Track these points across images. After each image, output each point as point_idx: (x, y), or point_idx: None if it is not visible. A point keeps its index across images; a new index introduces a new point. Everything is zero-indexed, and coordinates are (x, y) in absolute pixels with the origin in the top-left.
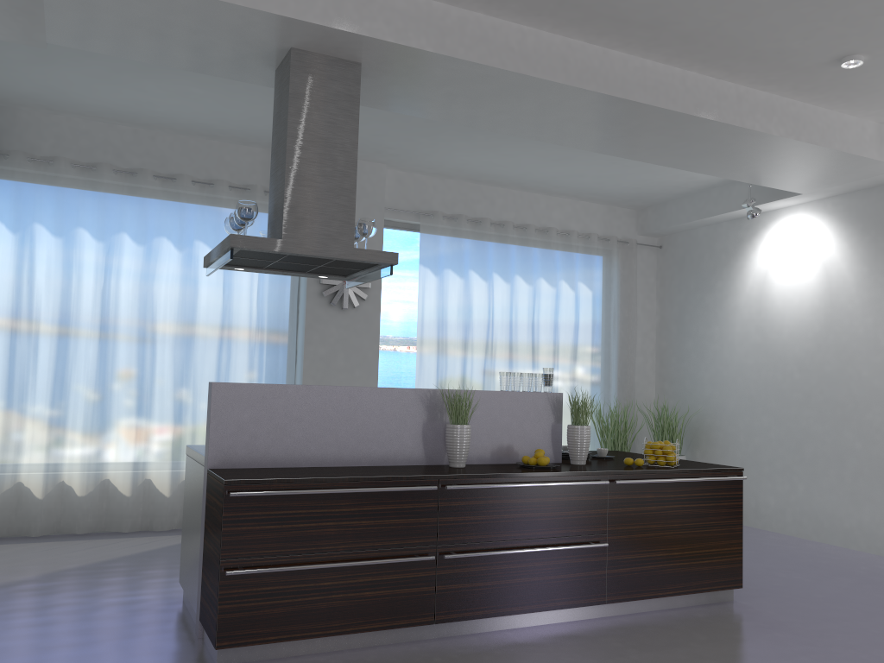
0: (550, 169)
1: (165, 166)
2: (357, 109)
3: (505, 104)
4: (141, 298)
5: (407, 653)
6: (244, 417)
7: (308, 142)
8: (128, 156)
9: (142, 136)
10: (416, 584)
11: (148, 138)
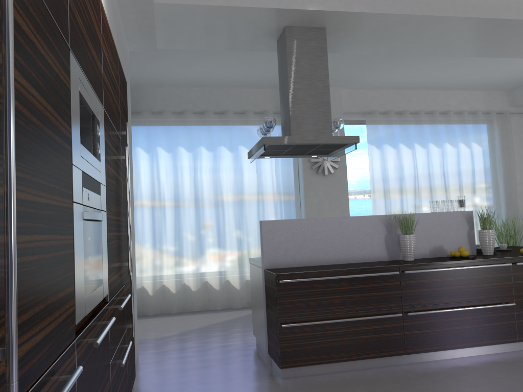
0: (446, 73)
1: (218, 106)
2: (326, 54)
3: (415, 36)
4: (213, 181)
5: (391, 371)
6: (281, 239)
7: (300, 78)
8: (199, 104)
9: (205, 92)
10: (392, 330)
11: (208, 93)
